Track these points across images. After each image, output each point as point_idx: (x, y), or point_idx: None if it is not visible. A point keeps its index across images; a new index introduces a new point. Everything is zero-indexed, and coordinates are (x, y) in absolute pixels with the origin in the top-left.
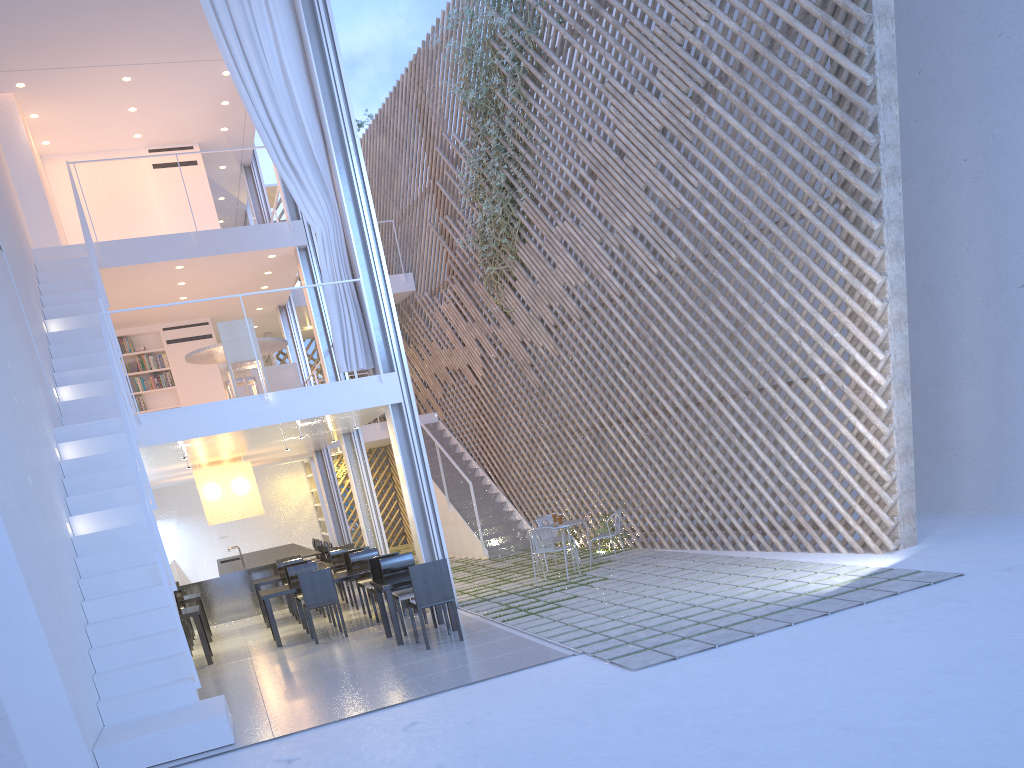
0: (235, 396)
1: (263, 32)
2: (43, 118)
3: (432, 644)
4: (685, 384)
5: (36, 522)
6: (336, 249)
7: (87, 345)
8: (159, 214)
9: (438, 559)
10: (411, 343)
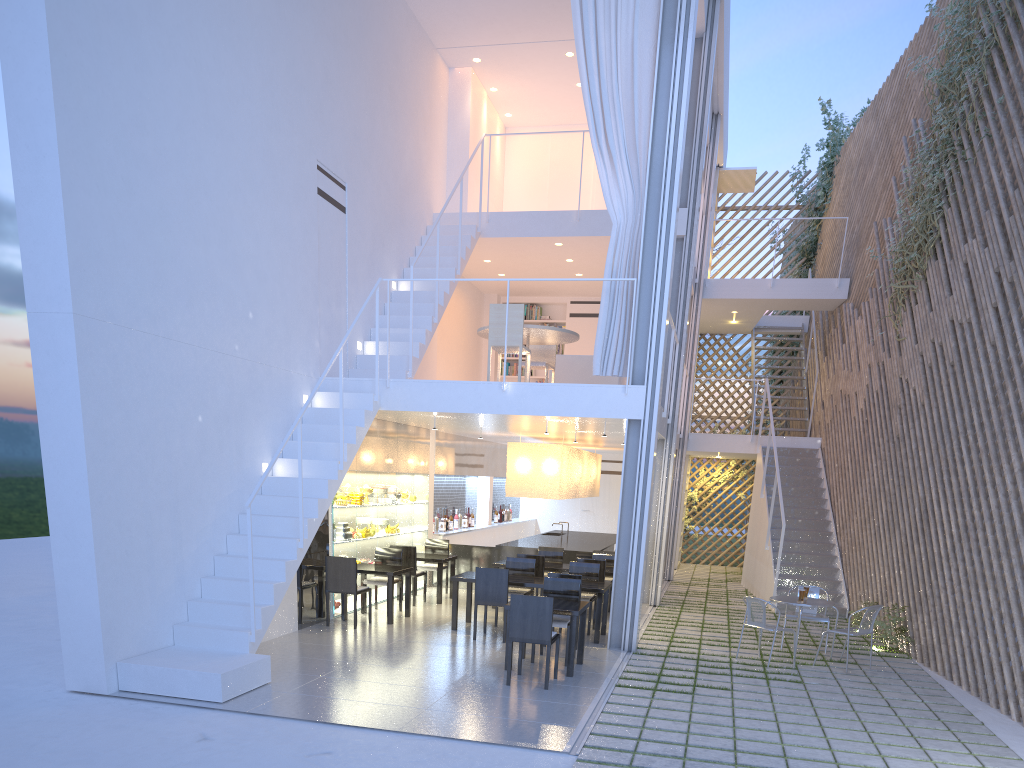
0: (498, 379)
1: (624, 4)
2: (501, 91)
3: (522, 681)
4: (1015, 475)
5: (177, 456)
6: (630, 243)
7: (414, 307)
8: (590, 190)
9: (629, 596)
10: (826, 357)
